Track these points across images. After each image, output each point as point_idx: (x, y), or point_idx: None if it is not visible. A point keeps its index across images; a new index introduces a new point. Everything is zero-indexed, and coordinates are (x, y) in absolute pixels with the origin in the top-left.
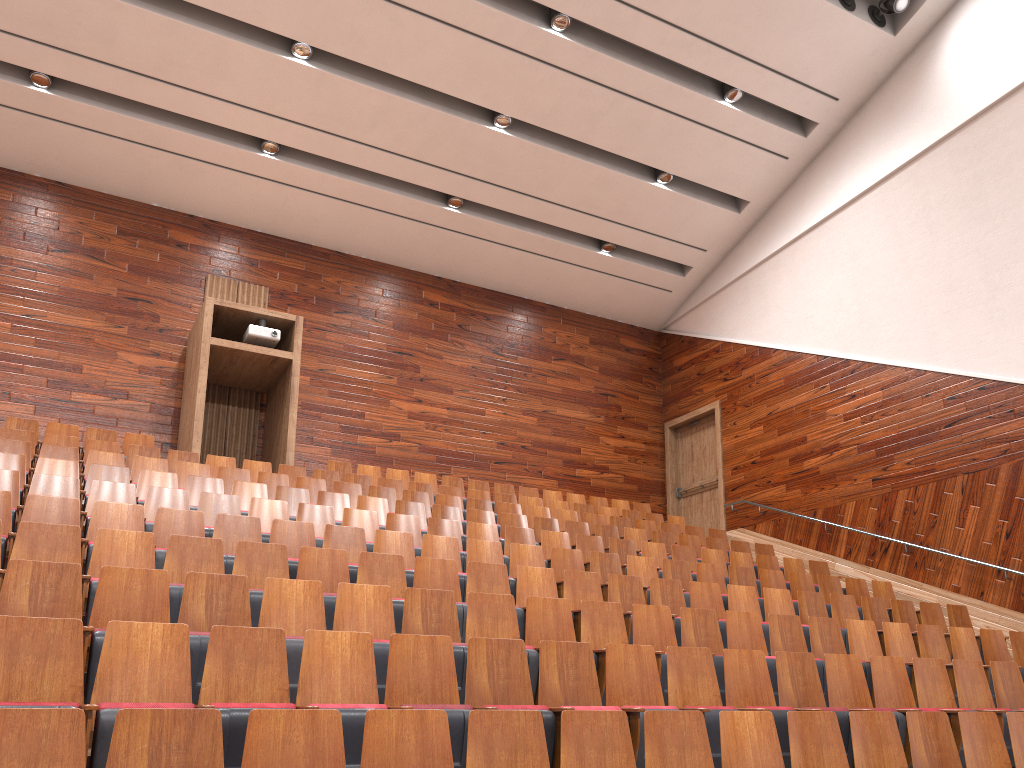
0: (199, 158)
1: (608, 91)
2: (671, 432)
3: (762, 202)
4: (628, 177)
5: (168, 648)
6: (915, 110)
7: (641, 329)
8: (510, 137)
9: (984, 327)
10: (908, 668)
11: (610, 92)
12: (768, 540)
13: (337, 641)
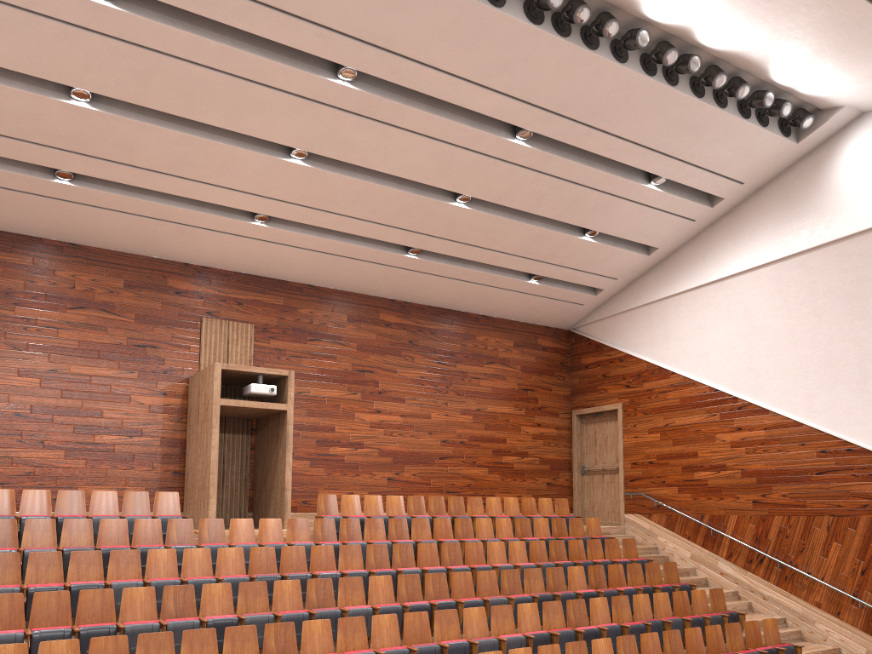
0: (199, 226)
1: (556, 179)
2: (577, 418)
3: (668, 248)
4: (562, 234)
5: None
6: (809, 208)
7: (554, 329)
8: (468, 210)
9: (855, 402)
10: None
11: (558, 180)
12: (661, 529)
13: None
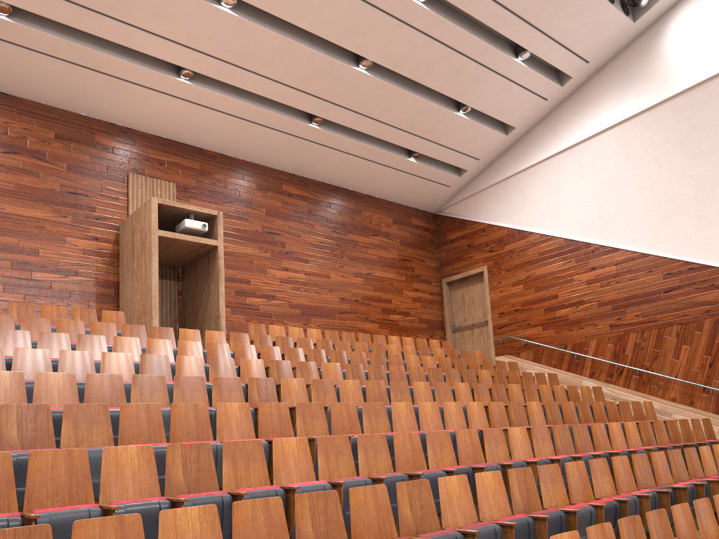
0: (128, 79)
1: (444, 47)
2: (447, 285)
3: (523, 128)
4: (442, 108)
5: None
6: (646, 76)
7: (423, 212)
8: (369, 76)
9: (694, 228)
10: None
11: (445, 48)
12: (529, 364)
13: None
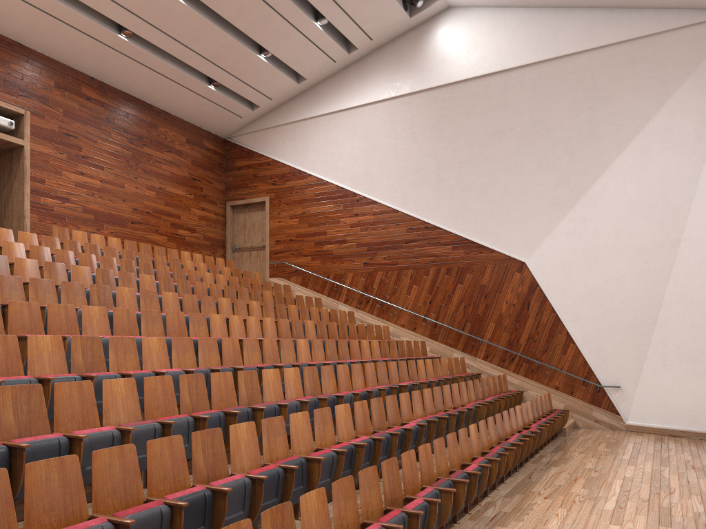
0: None
1: None
2: (231, 208)
3: (313, 81)
4: (246, 49)
5: (304, 423)
6: (413, 65)
7: (215, 136)
8: (185, 5)
9: (432, 196)
10: (439, 381)
11: None
12: (298, 287)
13: (341, 409)
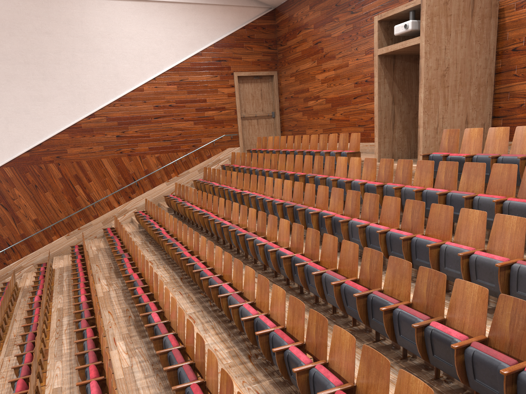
0: None
1: None
2: None
3: None
4: None
5: None
6: None
7: None
8: None
9: None
10: None
11: None
12: None
13: None
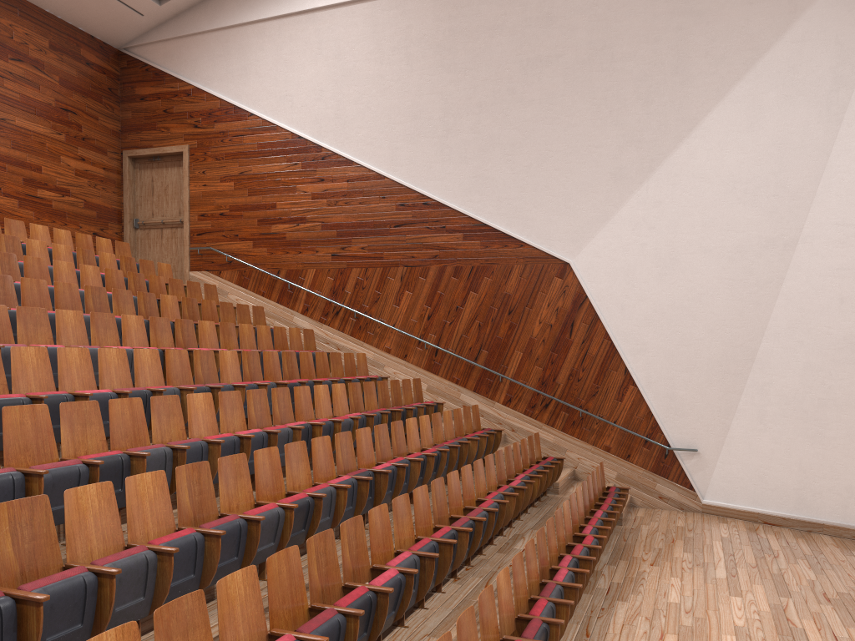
0: None
1: None
2: (130, 161)
3: None
4: None
5: None
6: None
7: (102, 43)
8: None
9: (435, 157)
10: (440, 453)
11: None
12: (233, 287)
13: (234, 582)
